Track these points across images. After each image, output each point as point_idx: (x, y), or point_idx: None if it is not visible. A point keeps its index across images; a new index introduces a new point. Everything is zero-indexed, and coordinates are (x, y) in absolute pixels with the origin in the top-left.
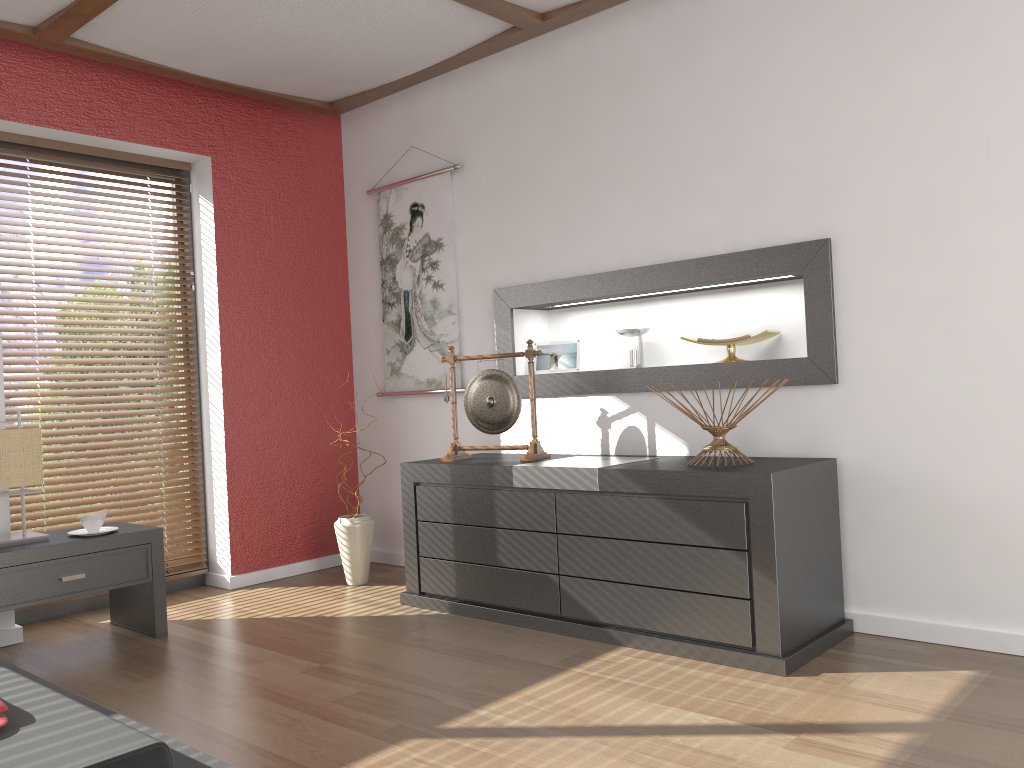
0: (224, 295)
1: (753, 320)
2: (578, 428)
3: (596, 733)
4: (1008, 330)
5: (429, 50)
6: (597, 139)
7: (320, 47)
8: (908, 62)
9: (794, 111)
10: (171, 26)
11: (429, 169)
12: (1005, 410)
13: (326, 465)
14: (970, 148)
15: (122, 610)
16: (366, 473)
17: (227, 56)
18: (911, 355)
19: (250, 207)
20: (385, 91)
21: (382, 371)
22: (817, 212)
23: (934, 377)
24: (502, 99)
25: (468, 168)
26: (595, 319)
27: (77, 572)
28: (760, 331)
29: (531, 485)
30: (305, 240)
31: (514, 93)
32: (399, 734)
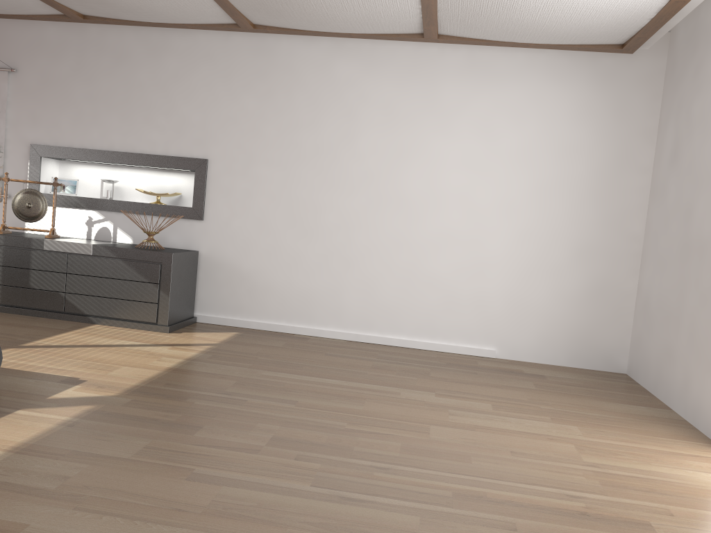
0: None
1: (170, 186)
2: (75, 225)
3: (93, 346)
4: (267, 209)
5: (12, 10)
6: (103, 82)
7: None
8: (247, 96)
9: (200, 101)
10: None
11: None
12: (262, 239)
13: None
14: (263, 137)
15: None
16: None
17: None
18: (233, 213)
19: None
20: None
21: None
22: (204, 147)
23: (240, 223)
24: (48, 42)
25: (21, 73)
26: (88, 170)
27: None
28: (172, 191)
29: (54, 249)
30: None
31: (56, 42)
32: (2, 347)
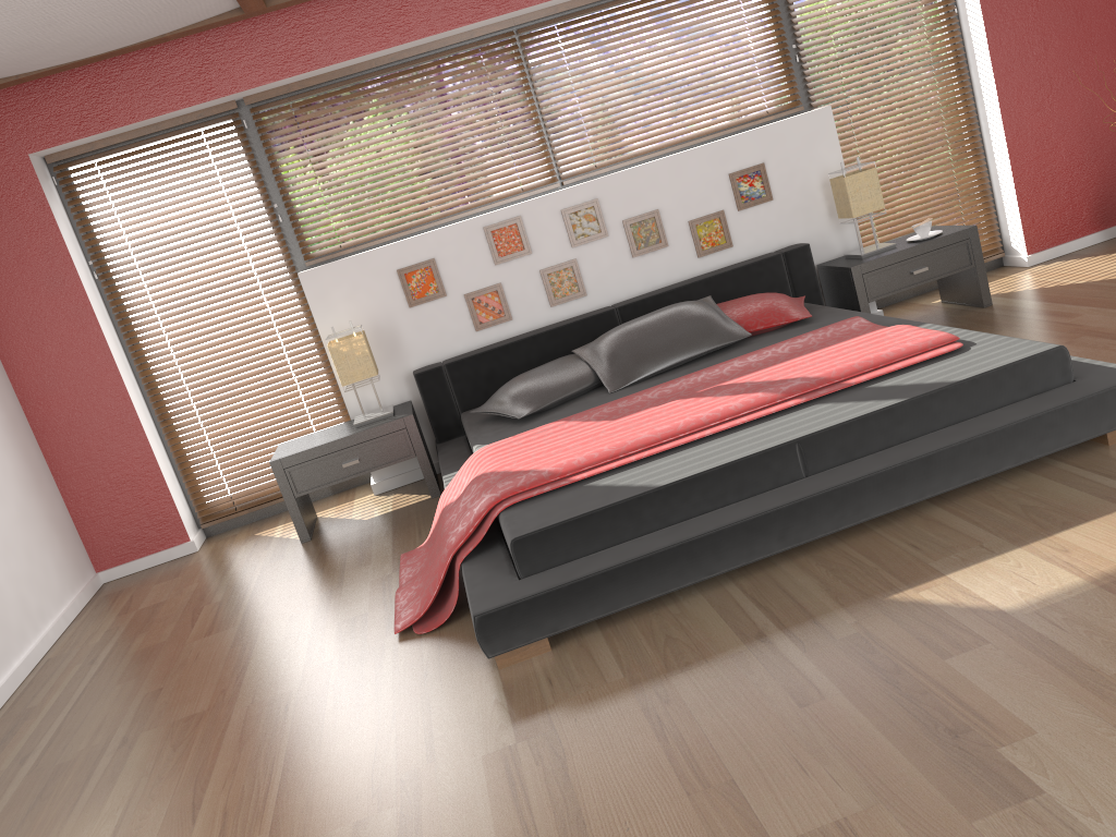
0: (987, 11)
1: None
2: None
3: None
4: None
5: None
6: None
7: None
8: None
9: None
10: None
11: None
12: None
13: (1103, 143)
14: None
15: (950, 292)
16: None
17: None
18: None
19: None
20: None
21: None
22: None
23: None
24: None
25: None
26: None
27: (921, 267)
28: None
29: None
30: None
31: None
32: None
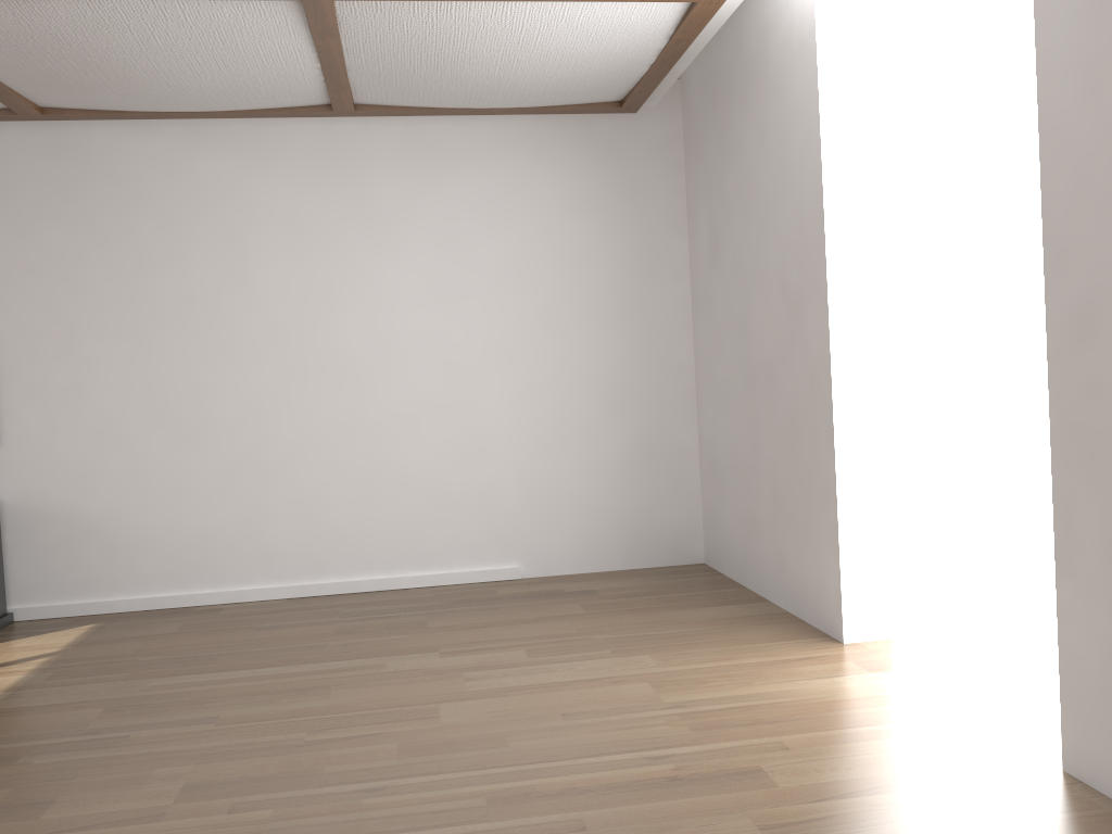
0: None
1: None
2: None
3: None
4: (115, 409)
5: None
6: None
7: None
8: (47, 227)
9: None
10: None
11: None
12: (114, 459)
13: None
14: (89, 291)
15: None
16: None
17: None
18: (53, 425)
19: None
20: None
21: None
22: None
23: (69, 439)
24: None
25: None
26: None
27: None
28: None
29: None
30: None
31: None
32: None
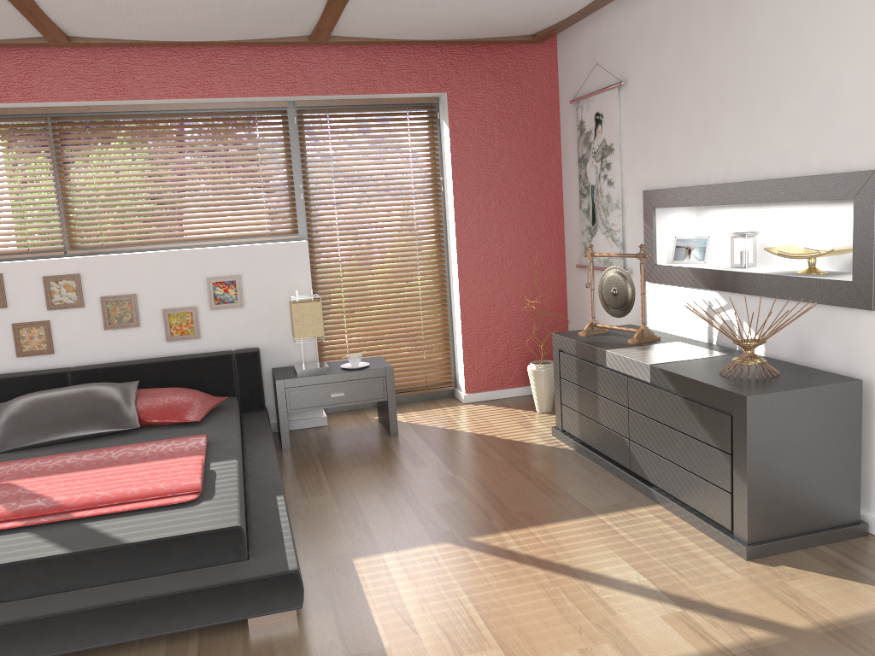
0: (458, 196)
1: (843, 232)
2: (693, 315)
3: (553, 569)
4: None
5: None
6: (712, 62)
7: (482, 17)
8: None
9: (858, 39)
10: (379, 24)
11: (606, 83)
12: None
13: (540, 318)
14: None
15: (380, 413)
16: (572, 325)
17: (427, 31)
18: None
19: (477, 126)
20: (564, 25)
21: (580, 247)
22: (870, 142)
23: None
24: (651, 23)
25: (629, 84)
26: (727, 217)
27: (340, 392)
28: (848, 243)
29: (615, 368)
30: (523, 145)
31: (659, 17)
32: (443, 537)
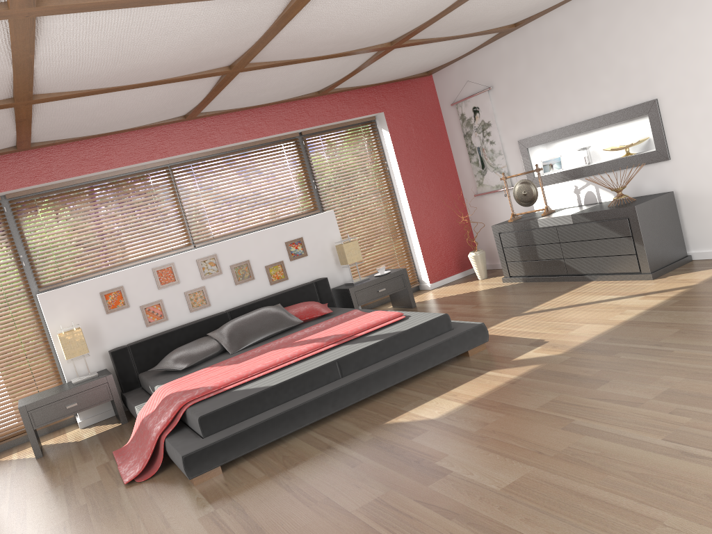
0: (401, 169)
1: (636, 134)
2: (566, 196)
3: (575, 306)
4: None
5: (468, 48)
6: (550, 67)
7: (424, 65)
8: (675, 19)
9: (632, 45)
10: (368, 77)
11: (477, 90)
12: None
13: (458, 231)
14: (706, 53)
15: (396, 301)
16: (476, 231)
17: (387, 77)
18: (697, 143)
19: (403, 128)
20: (451, 63)
21: (474, 185)
22: (649, 88)
23: (707, 151)
24: (504, 54)
25: (495, 87)
26: (567, 144)
27: (382, 288)
28: (640, 138)
29: (546, 226)
30: (428, 134)
31: (509, 51)
32: (509, 316)
